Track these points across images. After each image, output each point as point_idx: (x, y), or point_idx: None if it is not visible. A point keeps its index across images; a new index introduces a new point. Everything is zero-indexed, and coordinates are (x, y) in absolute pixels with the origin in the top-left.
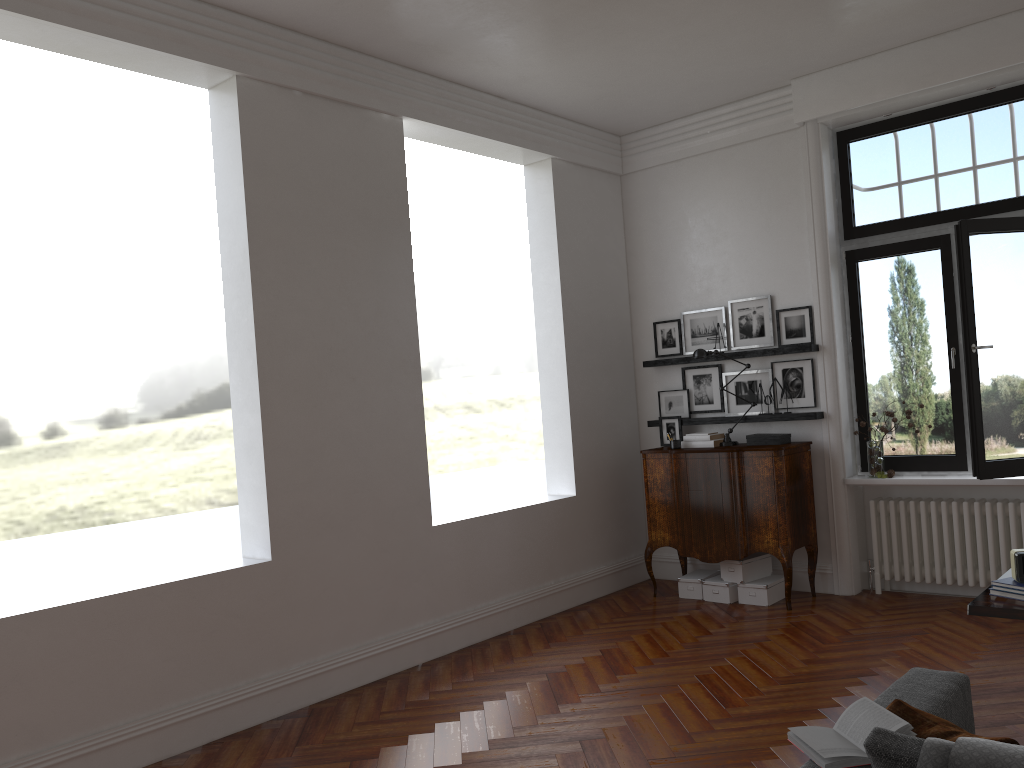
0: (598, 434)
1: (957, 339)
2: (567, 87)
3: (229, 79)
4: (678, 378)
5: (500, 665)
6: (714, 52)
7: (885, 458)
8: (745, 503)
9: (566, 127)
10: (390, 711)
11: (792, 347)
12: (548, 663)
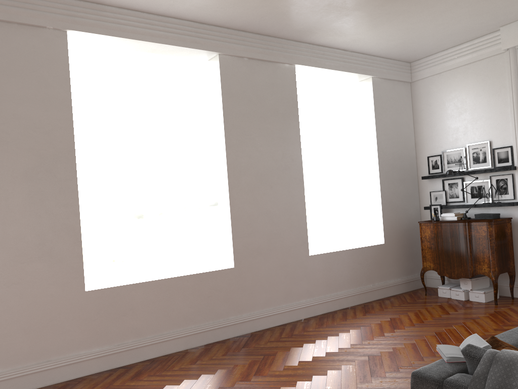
0: (397, 213)
1: None
2: (377, 42)
3: (216, 56)
4: (440, 185)
5: (339, 321)
6: (452, 18)
7: None
8: (472, 249)
9: (379, 61)
10: (285, 337)
11: (500, 168)
12: (362, 322)
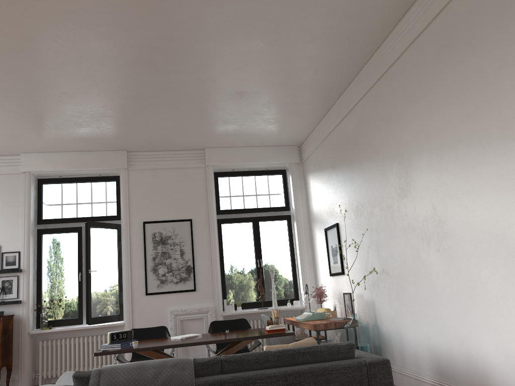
0: None
1: (82, 269)
2: None
3: None
4: None
5: None
6: None
7: (48, 321)
8: None
9: None
10: None
11: (9, 269)
12: None
